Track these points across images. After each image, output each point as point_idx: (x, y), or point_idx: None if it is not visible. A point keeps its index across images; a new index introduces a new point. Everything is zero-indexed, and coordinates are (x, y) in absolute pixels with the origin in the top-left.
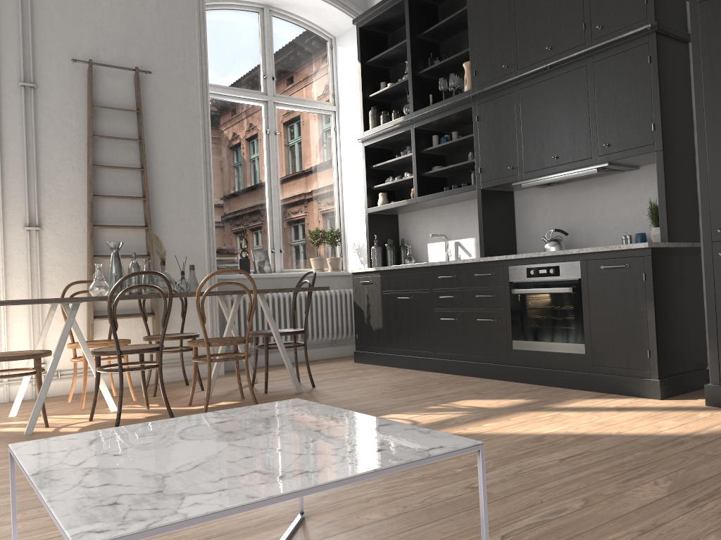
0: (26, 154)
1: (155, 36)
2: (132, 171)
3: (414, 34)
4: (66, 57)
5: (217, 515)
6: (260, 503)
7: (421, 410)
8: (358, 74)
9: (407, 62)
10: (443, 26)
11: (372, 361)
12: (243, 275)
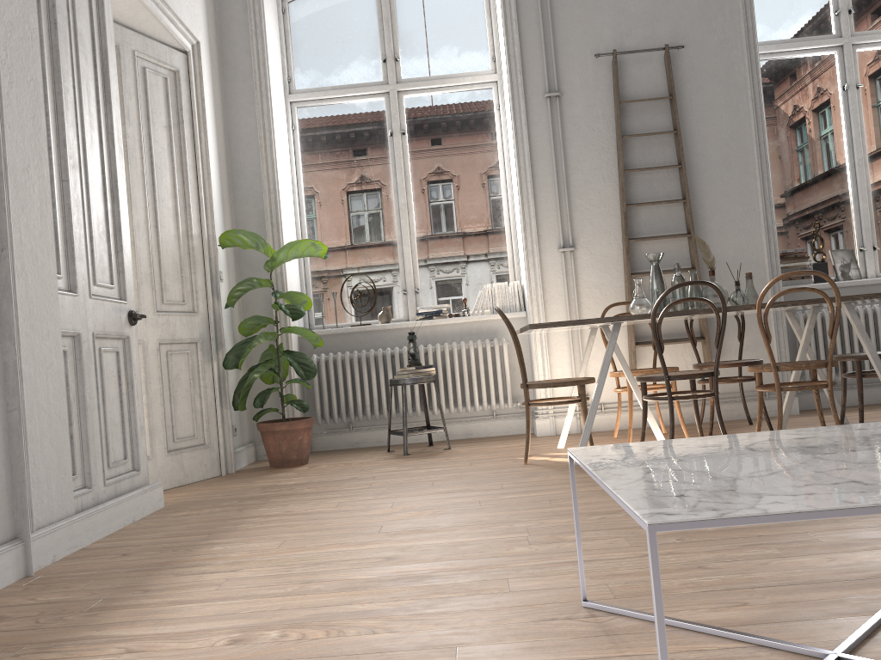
0: (555, 170)
1: (686, 0)
2: (667, 171)
3: None
4: (588, 54)
5: (805, 516)
6: (862, 509)
7: None
8: None
9: None
10: None
11: None
12: (818, 285)
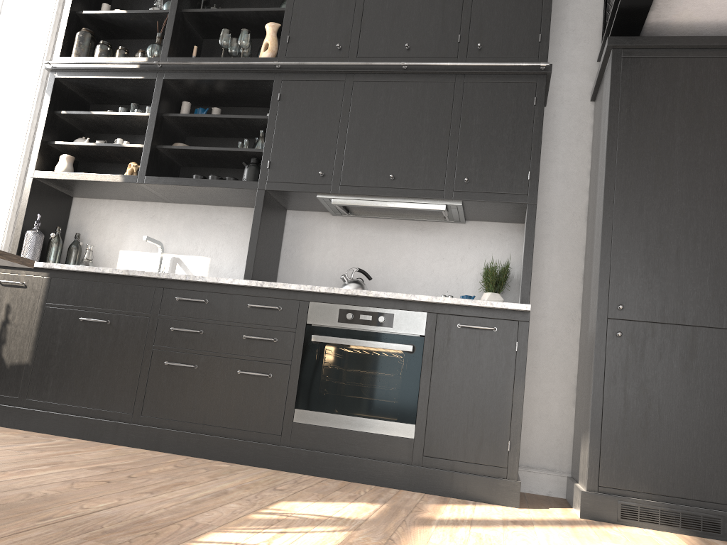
0: None
1: None
2: None
3: None
4: None
5: None
6: None
7: (255, 524)
8: None
9: None
10: None
11: None
12: None
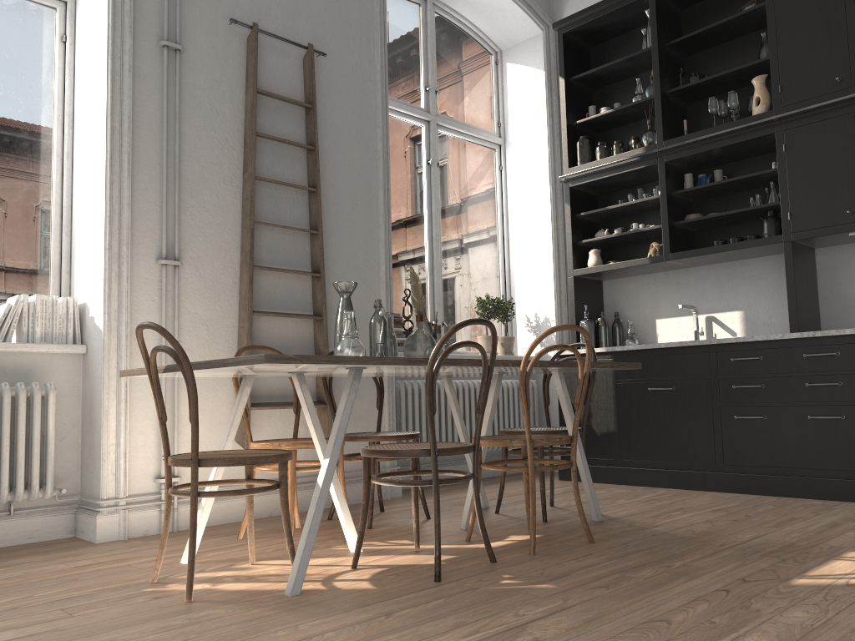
0: (166, 148)
1: (329, 6)
2: (296, 192)
3: (661, 42)
4: (220, 15)
5: None
6: None
7: None
8: (541, 98)
9: (638, 80)
10: (709, 32)
11: (594, 478)
12: None
